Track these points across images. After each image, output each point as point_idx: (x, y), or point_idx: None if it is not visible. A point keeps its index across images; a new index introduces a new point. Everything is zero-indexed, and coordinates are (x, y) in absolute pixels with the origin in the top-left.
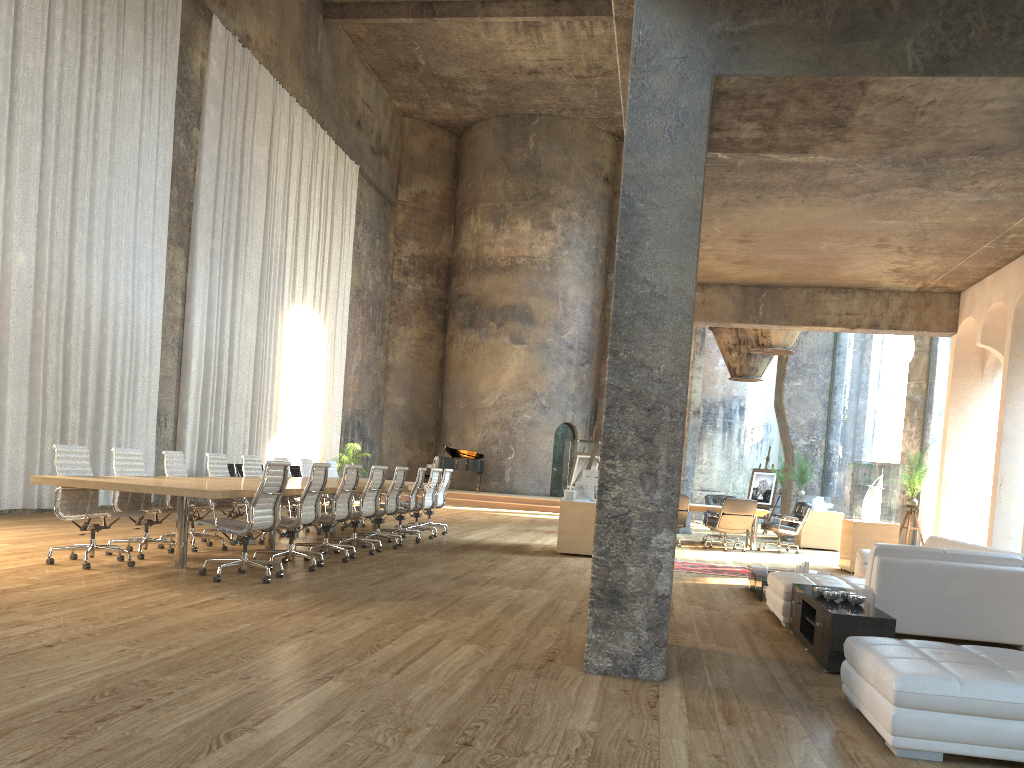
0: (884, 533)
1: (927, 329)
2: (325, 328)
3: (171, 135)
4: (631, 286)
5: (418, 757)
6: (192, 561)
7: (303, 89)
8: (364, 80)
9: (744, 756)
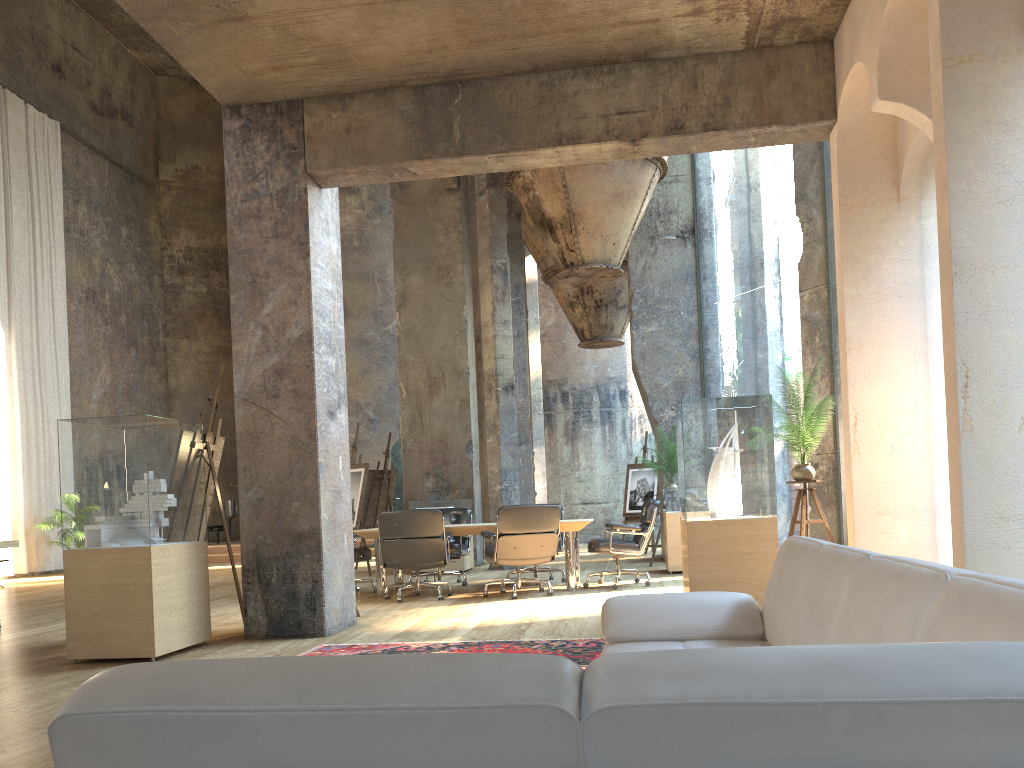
0: (749, 538)
1: (778, 121)
2: (12, 339)
3: None
4: None
5: None
6: None
7: None
8: (62, 13)
9: None
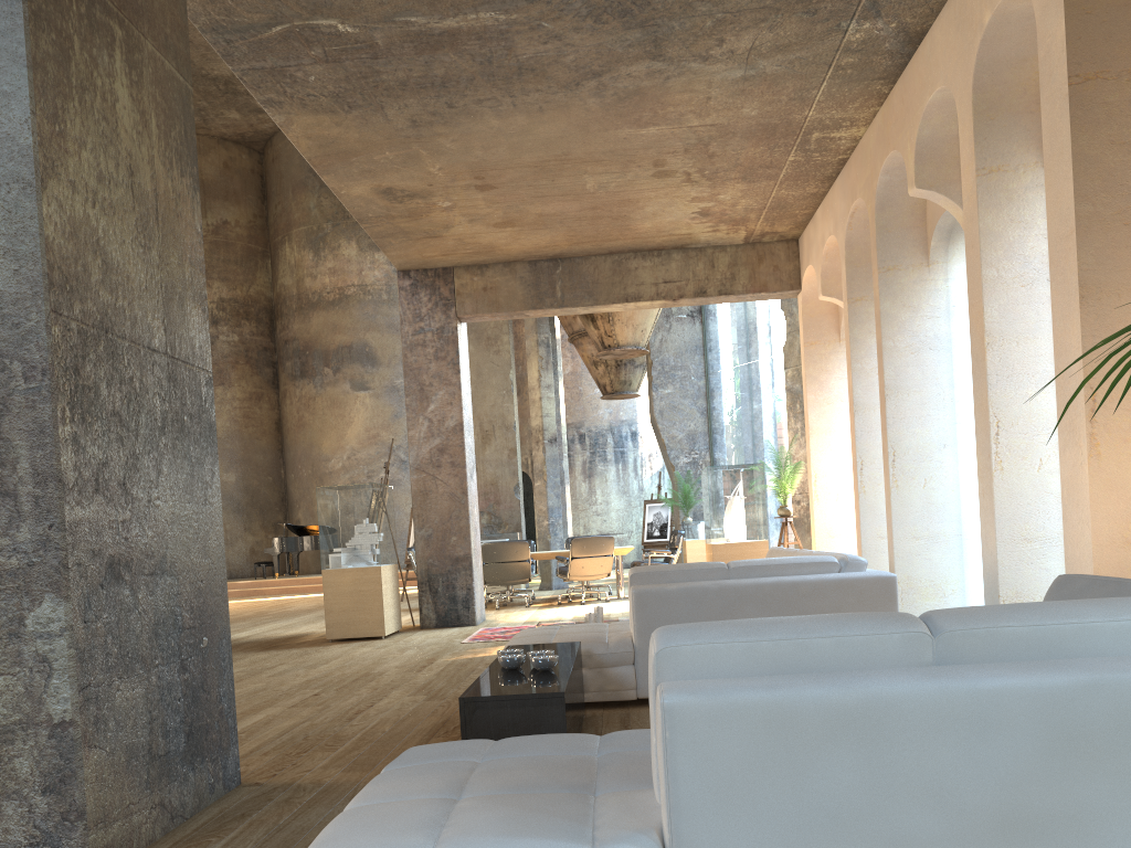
0: (751, 554)
1: (765, 289)
2: None
3: None
4: None
5: None
6: None
7: None
8: None
9: None
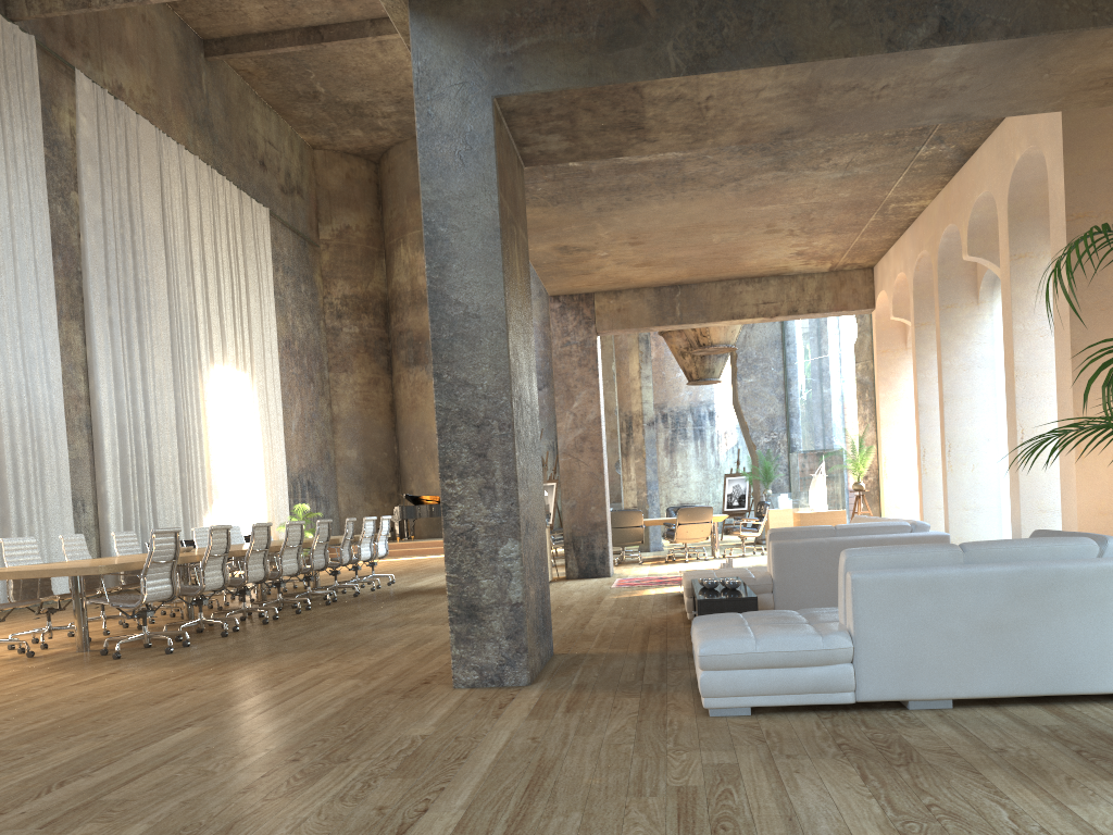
0: (831, 521)
1: (845, 308)
2: (254, 386)
3: (45, 203)
4: (445, 309)
5: (240, 776)
6: (100, 644)
7: (192, 135)
8: (262, 116)
9: (561, 735)
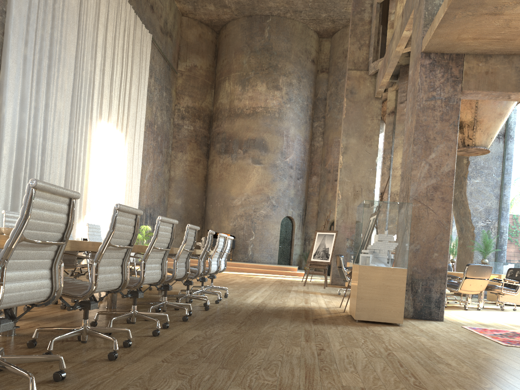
0: None
1: None
2: (126, 143)
3: None
4: None
5: None
6: None
7: None
8: None
9: None
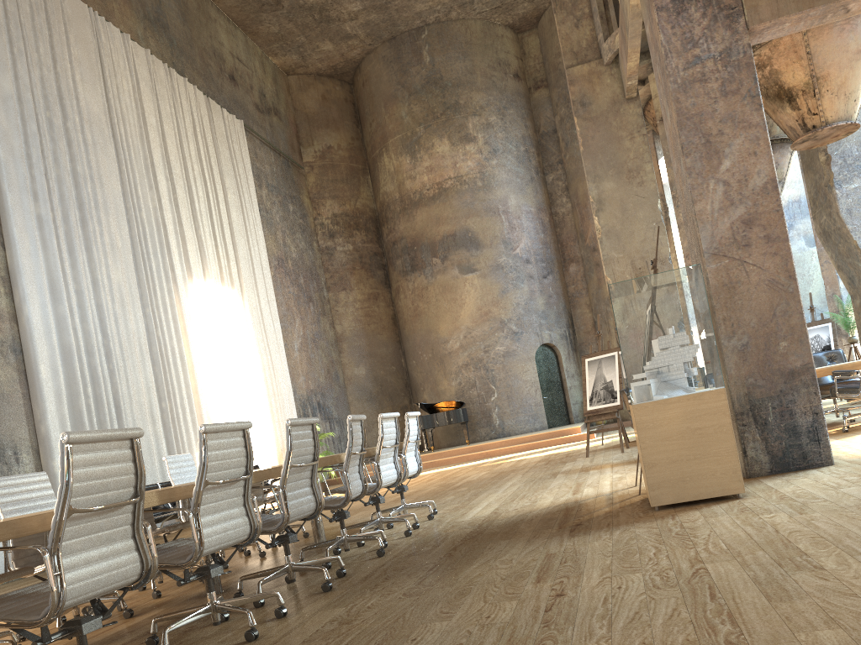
0: None
1: None
2: (245, 303)
3: None
4: None
5: None
6: None
7: (143, 31)
8: (227, 32)
9: None
